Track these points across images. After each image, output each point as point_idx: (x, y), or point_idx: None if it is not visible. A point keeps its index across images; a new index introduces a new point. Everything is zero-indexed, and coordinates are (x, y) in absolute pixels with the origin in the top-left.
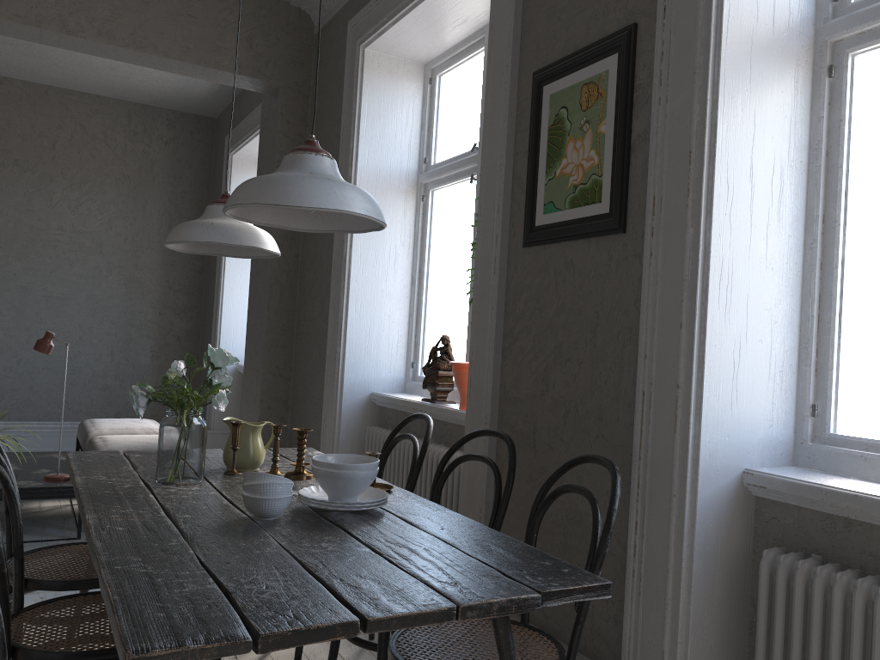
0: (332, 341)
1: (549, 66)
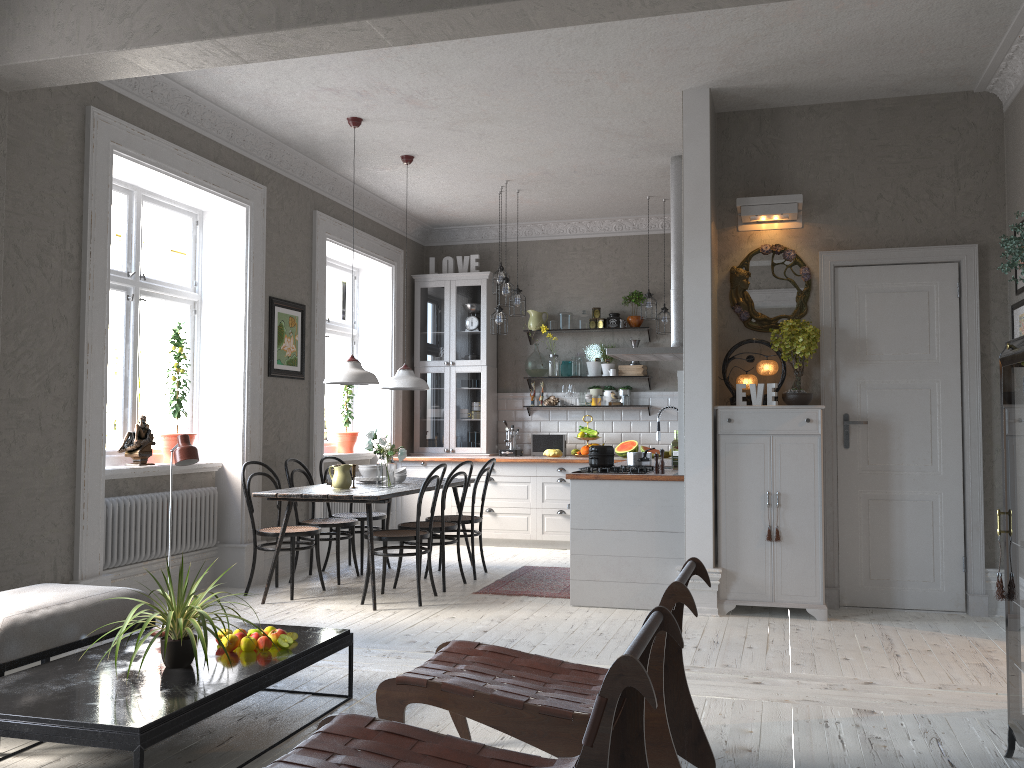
0: (91, 425)
1: (277, 299)
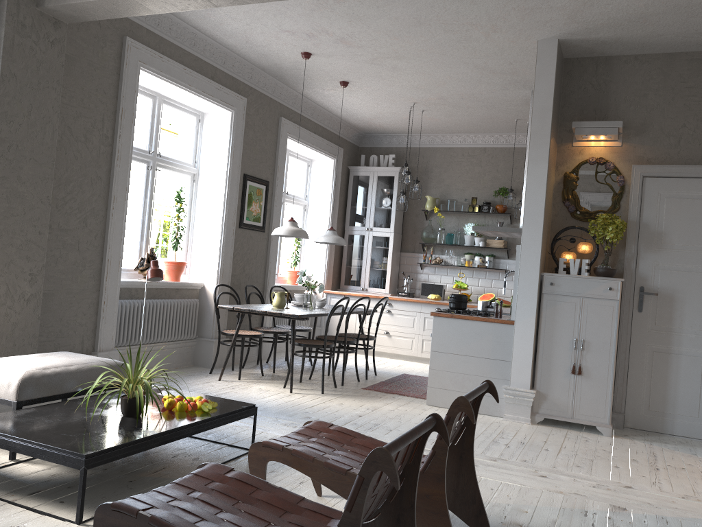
0: (112, 250)
1: (249, 176)
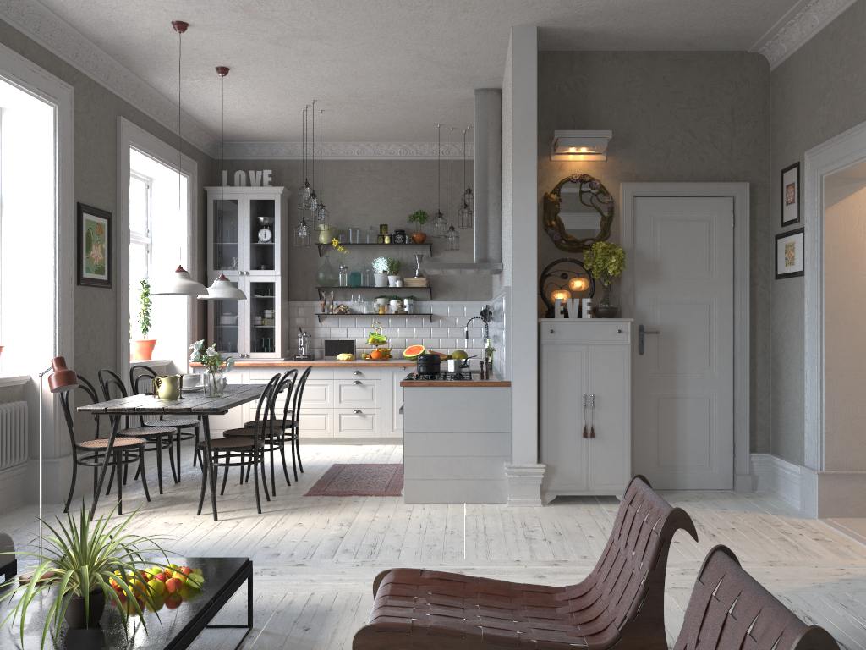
0: None
1: (85, 205)
